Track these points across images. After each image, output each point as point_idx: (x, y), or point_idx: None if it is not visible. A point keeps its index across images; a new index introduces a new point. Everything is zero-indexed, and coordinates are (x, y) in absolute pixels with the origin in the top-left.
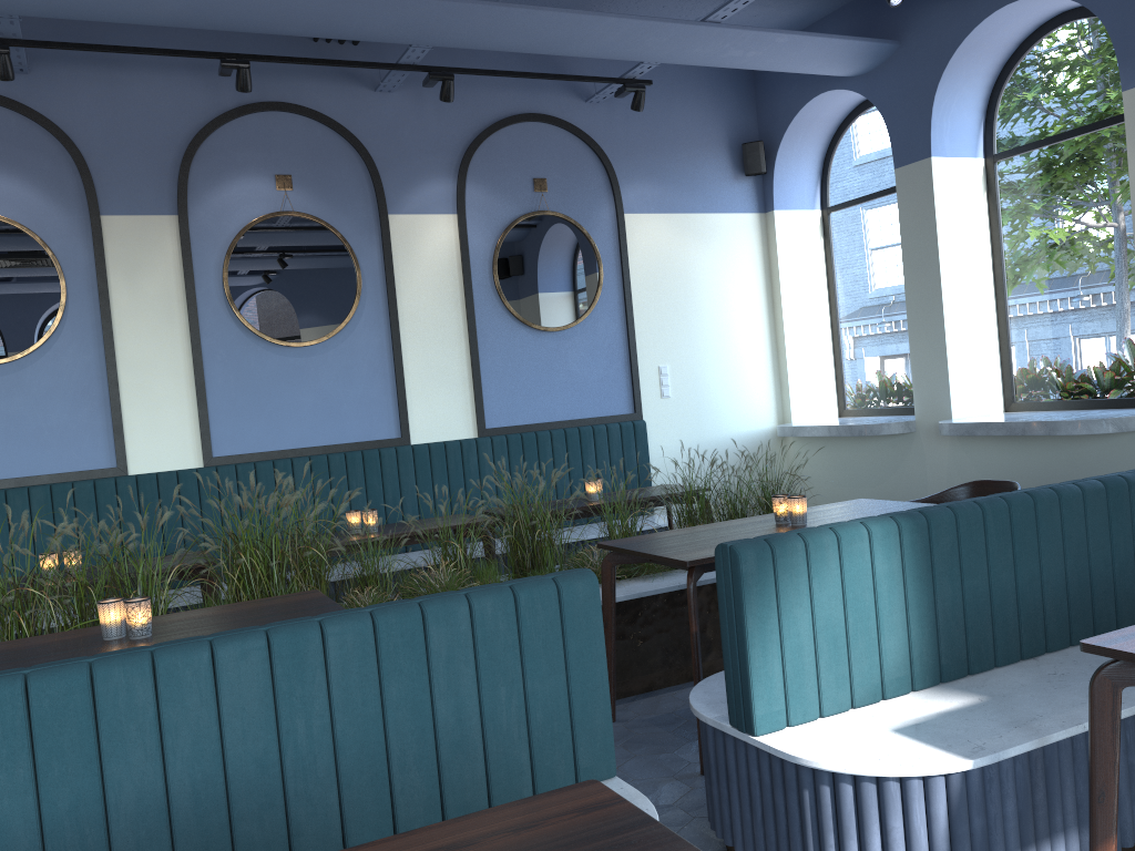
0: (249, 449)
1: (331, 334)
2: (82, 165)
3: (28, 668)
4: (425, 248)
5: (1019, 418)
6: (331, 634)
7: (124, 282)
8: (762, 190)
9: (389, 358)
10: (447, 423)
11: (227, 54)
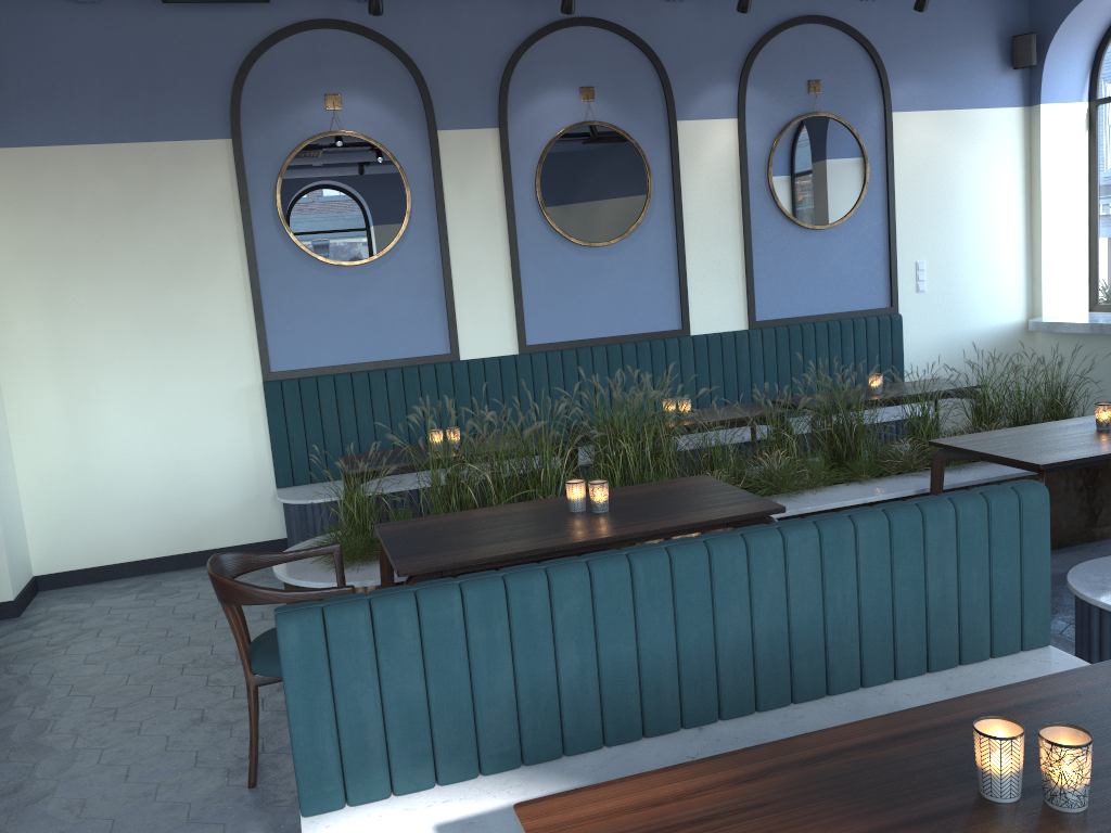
0: (555, 338)
1: (625, 234)
2: (422, 85)
3: (662, 544)
4: (707, 152)
5: None
6: (861, 527)
7: (455, 190)
8: (1028, 83)
9: (673, 256)
10: (721, 316)
11: None
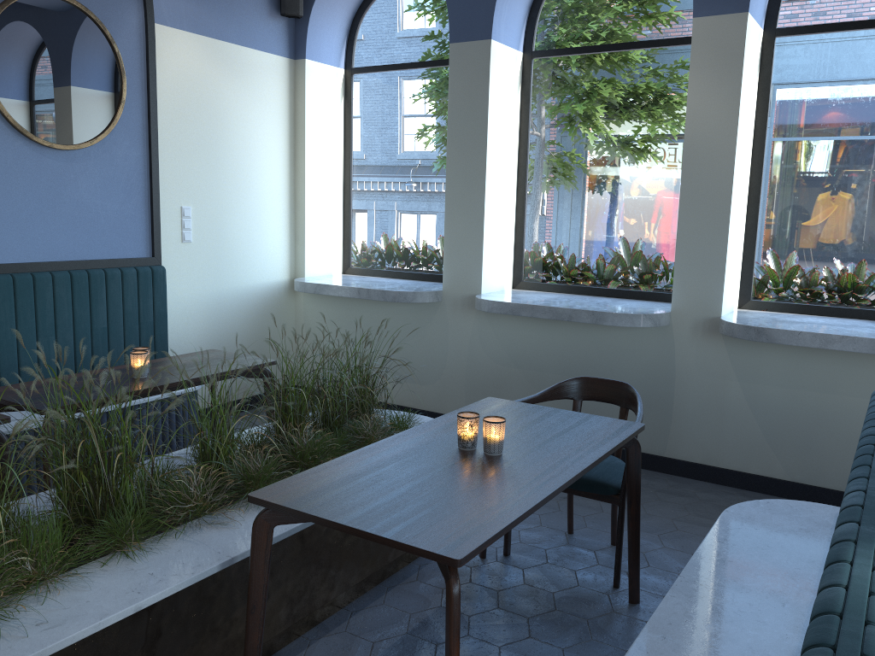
0: None
1: None
2: None
3: None
4: None
5: (553, 302)
6: None
7: None
8: (293, 34)
9: None
10: None
11: None
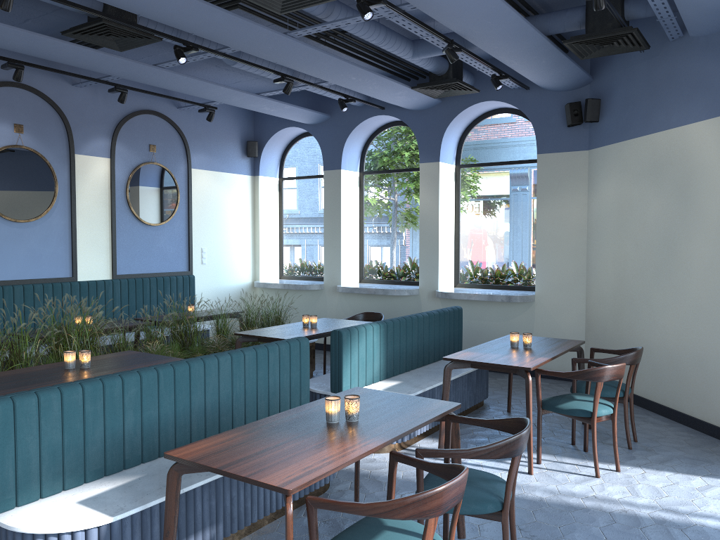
0: None
1: (39, 217)
2: None
3: (168, 363)
4: (92, 175)
5: (370, 286)
6: (246, 354)
7: None
8: (253, 164)
9: (69, 233)
10: (96, 271)
11: (10, 59)
